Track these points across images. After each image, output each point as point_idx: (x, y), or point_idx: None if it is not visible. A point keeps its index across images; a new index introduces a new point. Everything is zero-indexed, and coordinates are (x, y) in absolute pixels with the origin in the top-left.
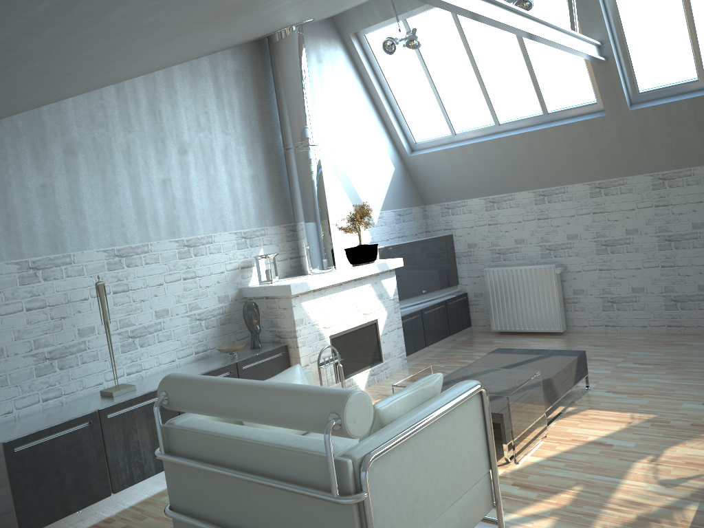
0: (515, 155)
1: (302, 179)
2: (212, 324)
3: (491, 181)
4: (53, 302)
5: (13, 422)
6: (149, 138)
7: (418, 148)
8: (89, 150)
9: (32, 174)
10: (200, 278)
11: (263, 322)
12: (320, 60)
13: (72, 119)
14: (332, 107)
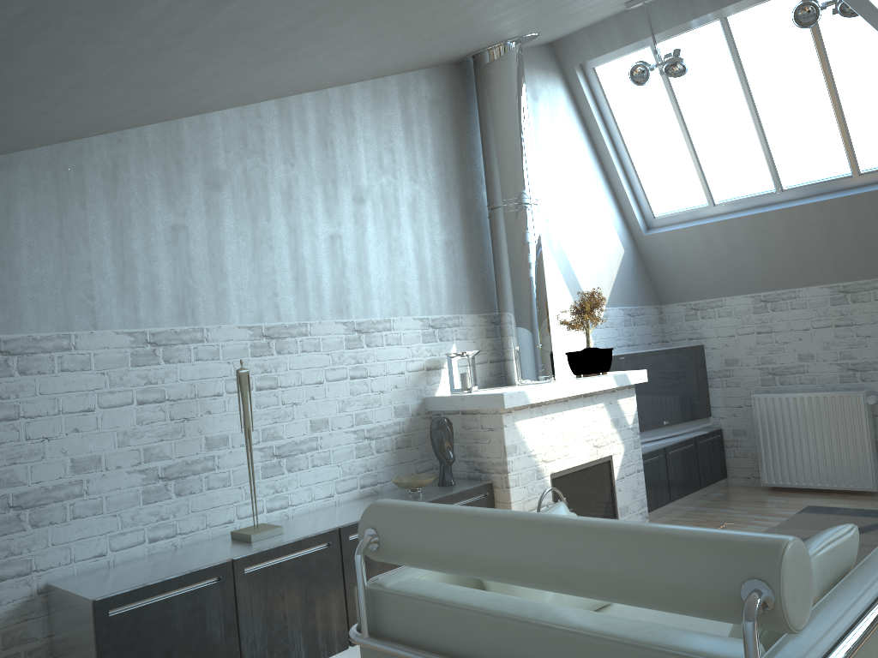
0: (805, 234)
1: (514, 249)
2: (384, 447)
3: (765, 271)
4: (175, 394)
5: (106, 570)
6: (317, 177)
7: (657, 225)
8: (238, 185)
9: (161, 209)
10: (372, 378)
11: (456, 448)
12: (535, 96)
13: (219, 140)
14: (548, 161)
